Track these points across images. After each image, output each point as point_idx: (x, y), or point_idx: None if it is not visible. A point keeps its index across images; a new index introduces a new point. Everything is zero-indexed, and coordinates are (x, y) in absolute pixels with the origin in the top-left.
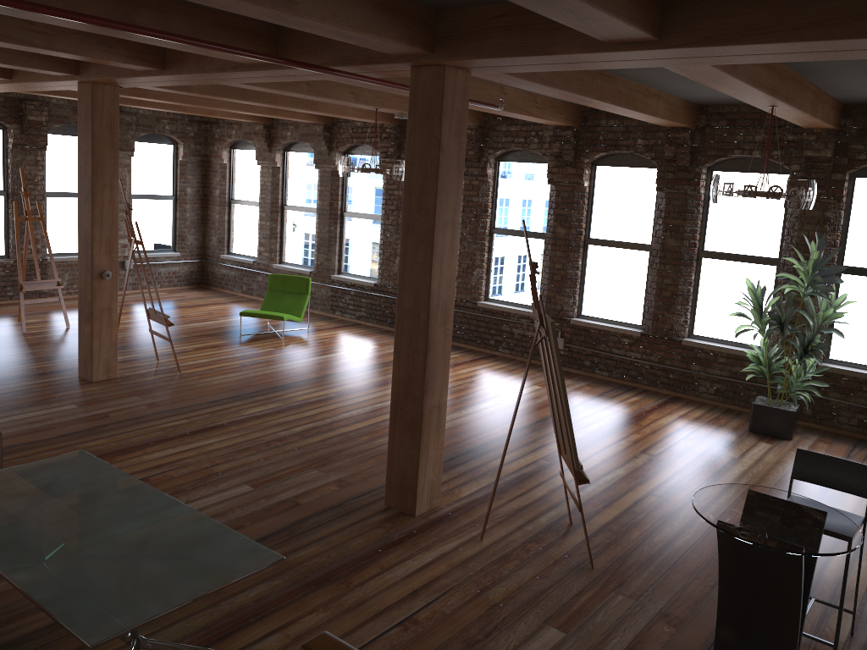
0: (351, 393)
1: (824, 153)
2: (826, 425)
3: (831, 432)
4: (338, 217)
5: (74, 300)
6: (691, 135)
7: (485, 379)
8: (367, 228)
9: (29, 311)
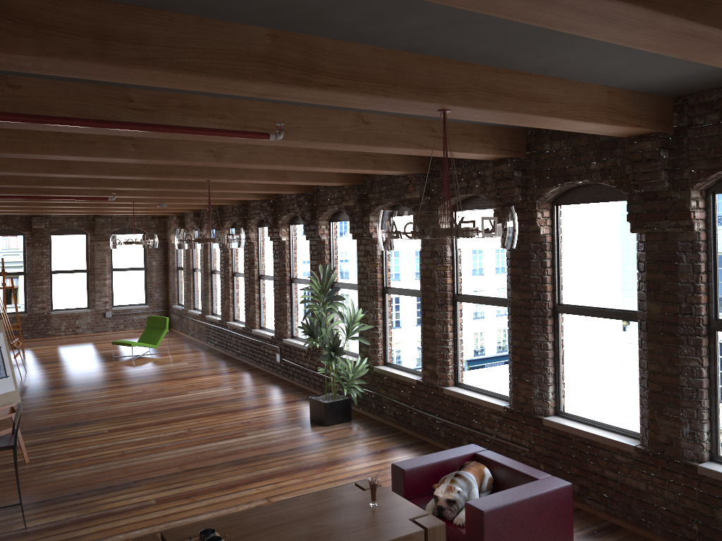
0: (91, 391)
1: (349, 203)
2: (381, 416)
3: (382, 422)
4: (208, 274)
5: (66, 338)
6: (308, 198)
7: (205, 383)
8: (220, 281)
9: (24, 345)
